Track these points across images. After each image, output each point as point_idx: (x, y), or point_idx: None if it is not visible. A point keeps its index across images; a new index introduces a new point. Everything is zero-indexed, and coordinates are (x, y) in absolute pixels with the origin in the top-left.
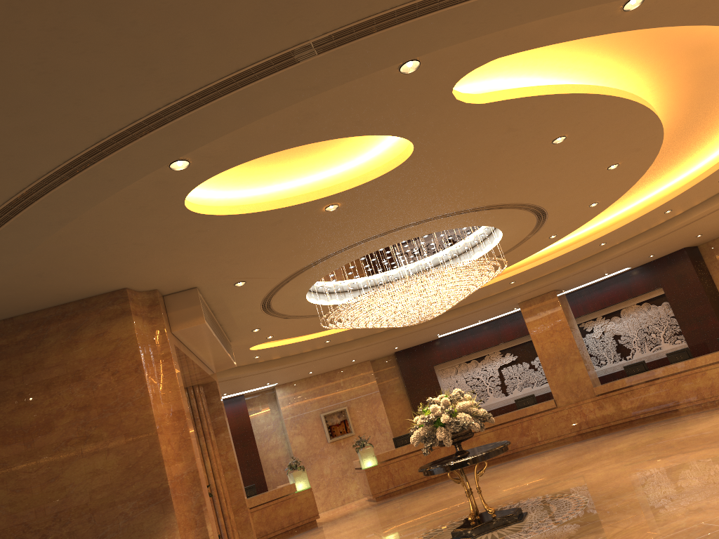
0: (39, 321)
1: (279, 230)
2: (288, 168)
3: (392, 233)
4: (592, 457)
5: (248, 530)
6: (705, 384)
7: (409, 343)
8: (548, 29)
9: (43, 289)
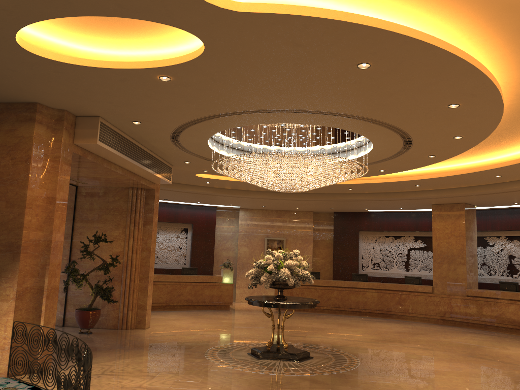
0: None
1: (131, 87)
2: (127, 37)
3: (249, 114)
4: (418, 339)
5: (145, 294)
6: None
7: (342, 208)
8: None
9: None
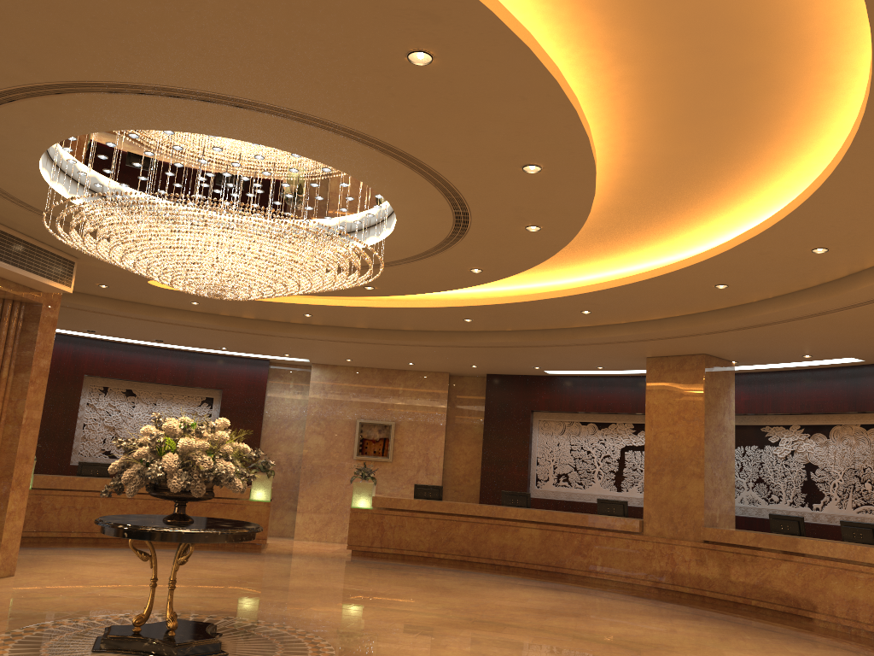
0: None
1: None
2: None
3: (28, 102)
4: (546, 626)
5: (2, 509)
6: (867, 597)
7: (493, 366)
8: None
9: None
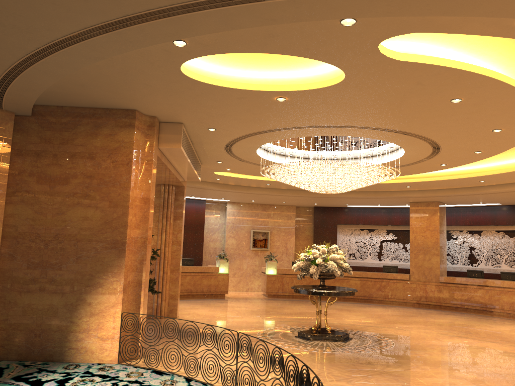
0: (78, 114)
1: (242, 103)
2: (258, 63)
3: (323, 128)
4: (415, 321)
5: (176, 285)
6: None
7: (325, 204)
8: (457, 23)
9: (83, 95)
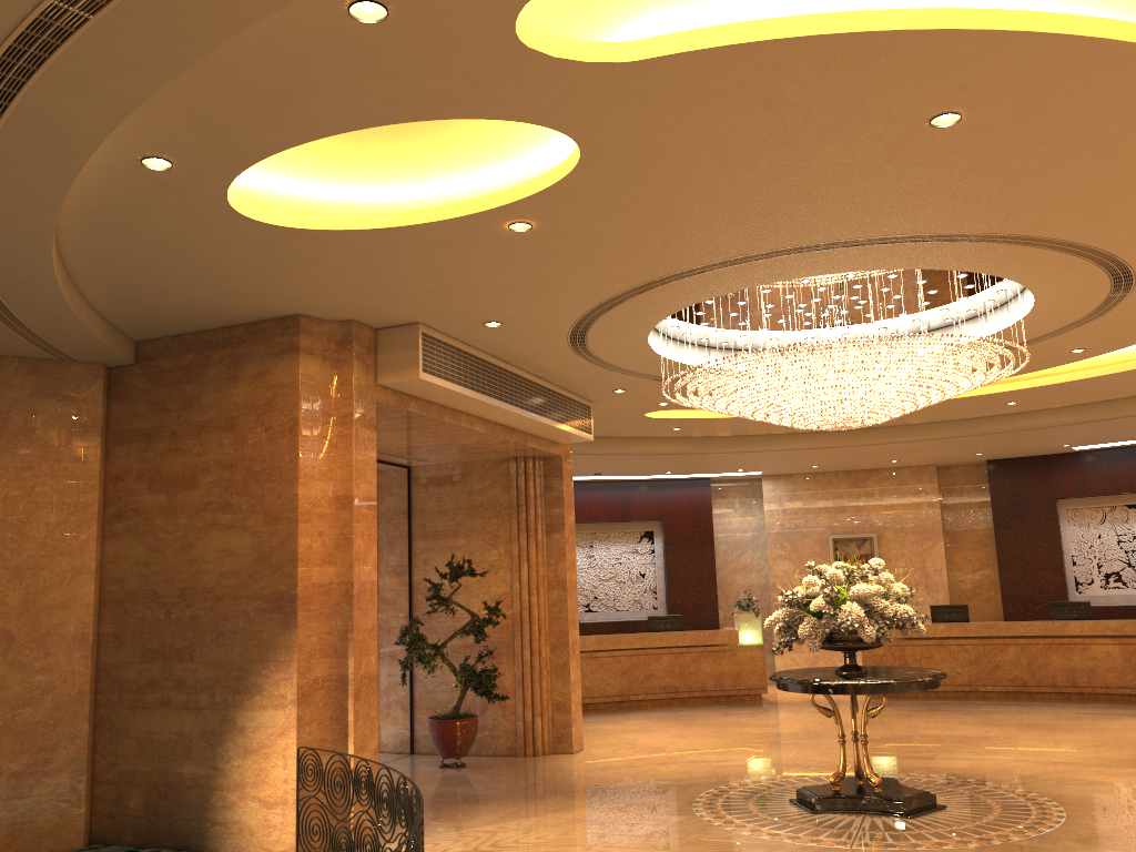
0: (205, 344)
1: (461, 255)
2: (435, 158)
3: (718, 270)
4: None
5: (565, 680)
6: None
7: (1005, 450)
8: None
9: (177, 306)
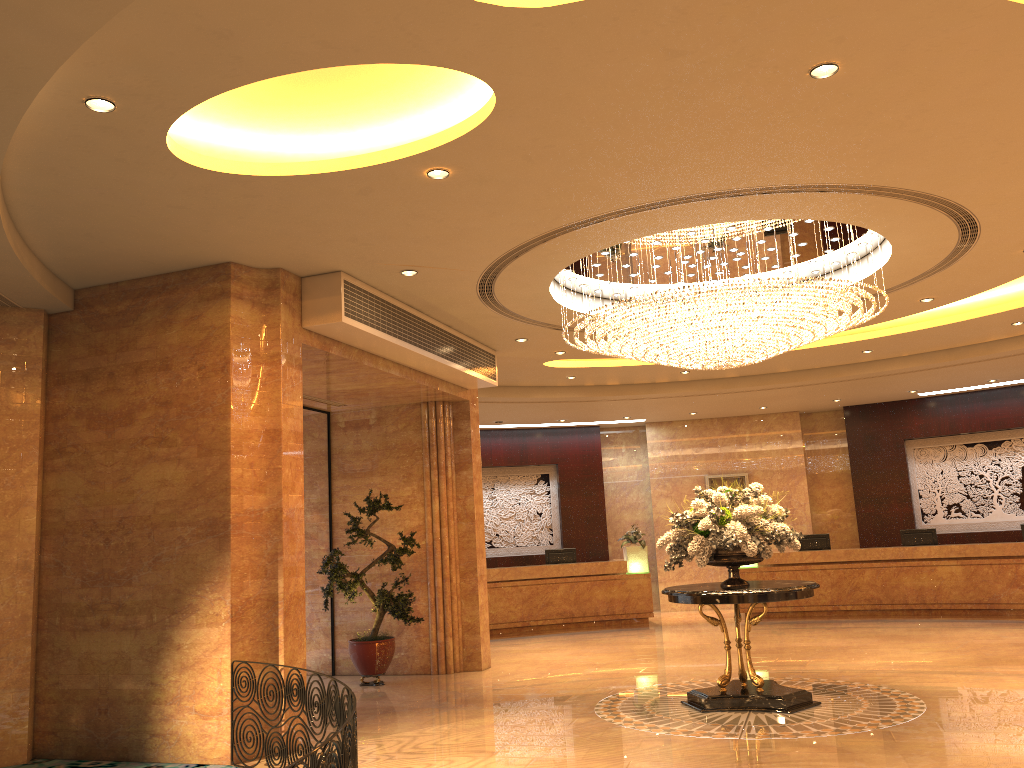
0: (141, 291)
1: (383, 202)
2: (360, 109)
3: (615, 220)
4: None
5: (474, 604)
6: None
7: (860, 397)
8: None
9: (115, 253)
